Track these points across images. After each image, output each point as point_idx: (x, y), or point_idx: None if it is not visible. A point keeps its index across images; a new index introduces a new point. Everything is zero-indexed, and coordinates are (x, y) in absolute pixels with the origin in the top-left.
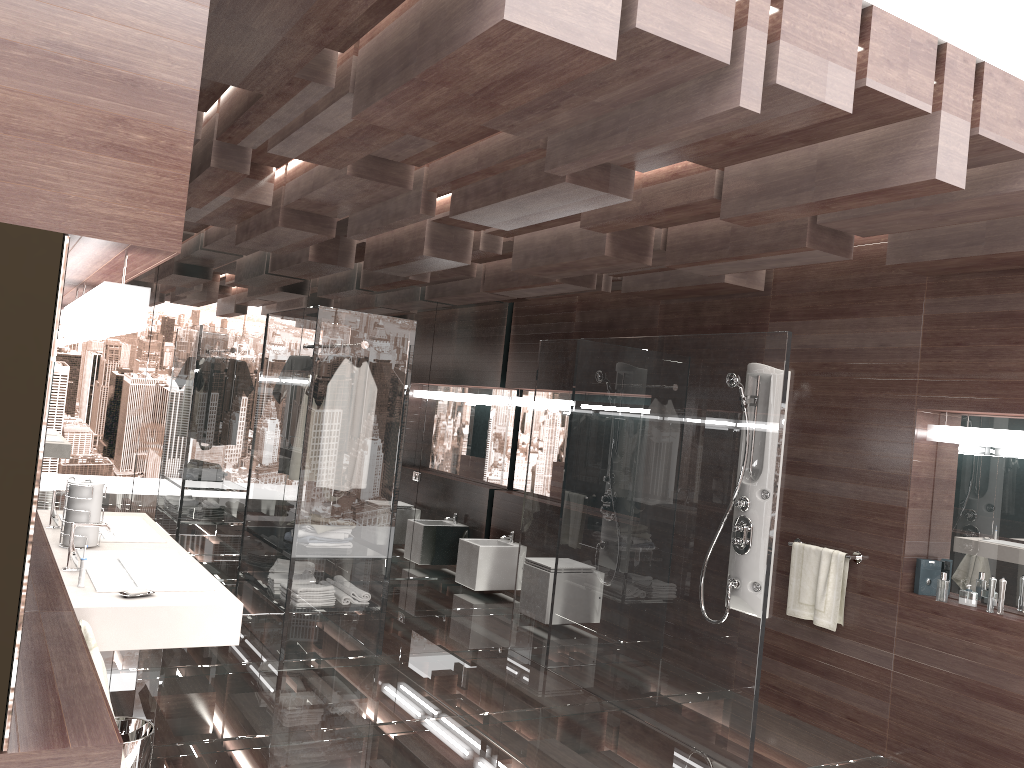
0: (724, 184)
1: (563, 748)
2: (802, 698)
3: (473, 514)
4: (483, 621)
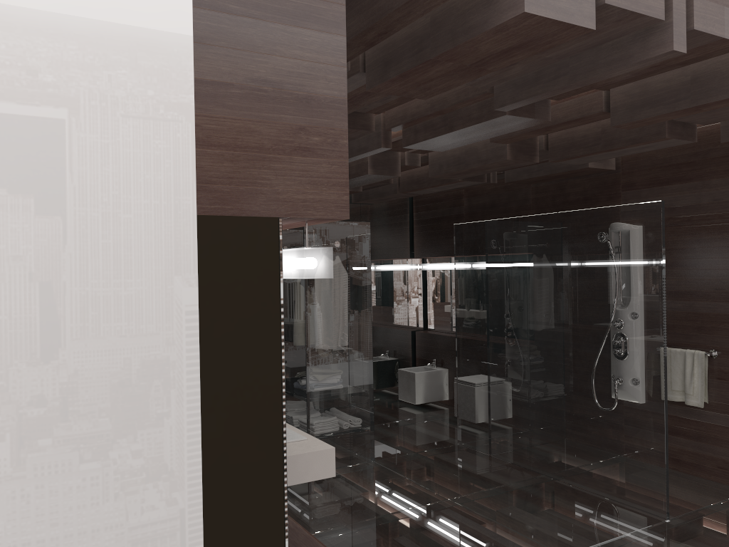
0: (611, 100)
1: (531, 514)
2: (680, 456)
3: (403, 350)
4: (430, 426)
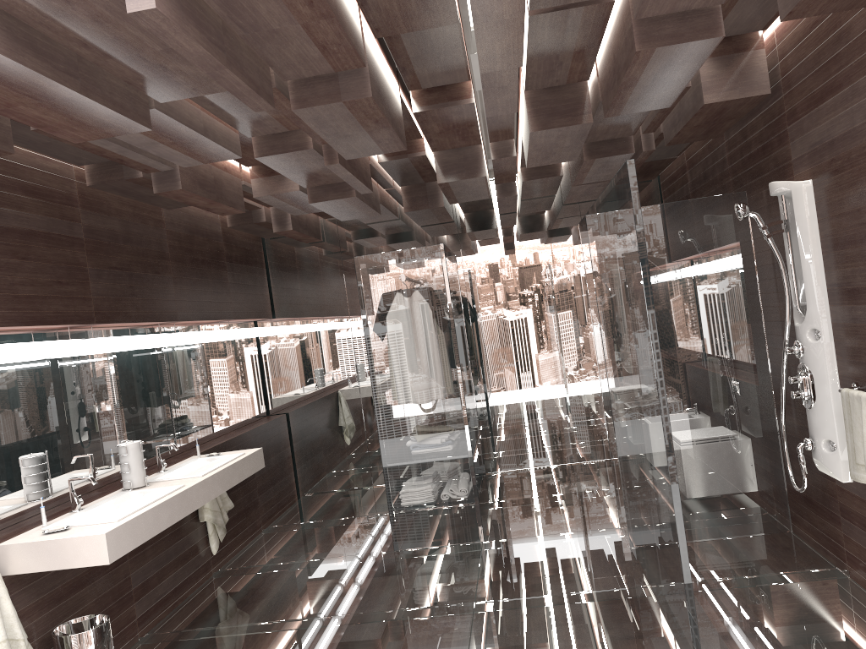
0: None
1: (528, 639)
2: None
3: None
4: None
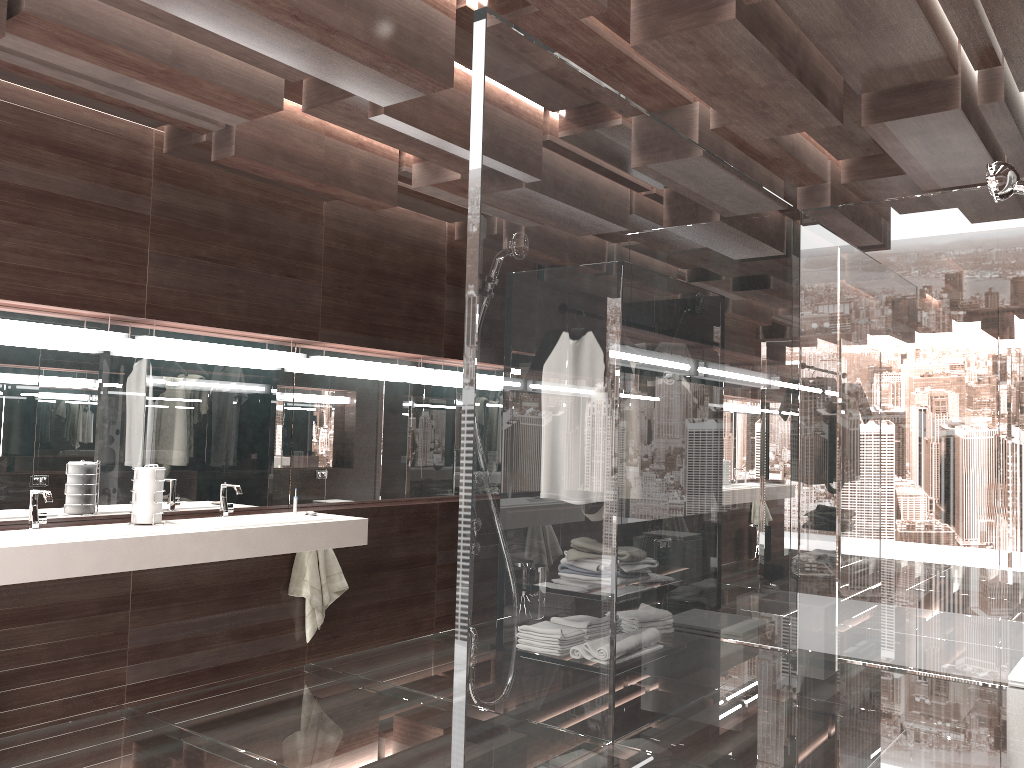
0: None
1: None
2: None
3: None
4: None
